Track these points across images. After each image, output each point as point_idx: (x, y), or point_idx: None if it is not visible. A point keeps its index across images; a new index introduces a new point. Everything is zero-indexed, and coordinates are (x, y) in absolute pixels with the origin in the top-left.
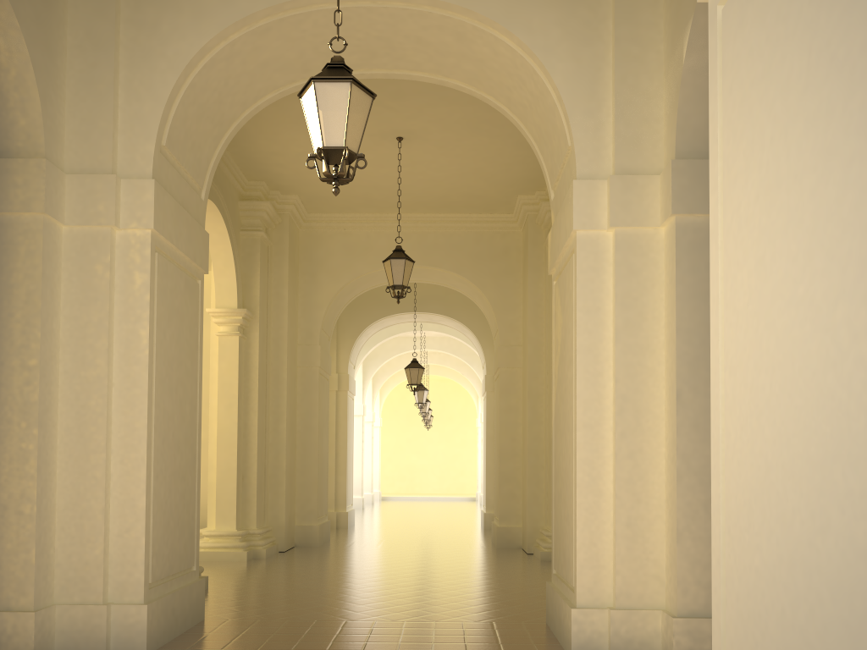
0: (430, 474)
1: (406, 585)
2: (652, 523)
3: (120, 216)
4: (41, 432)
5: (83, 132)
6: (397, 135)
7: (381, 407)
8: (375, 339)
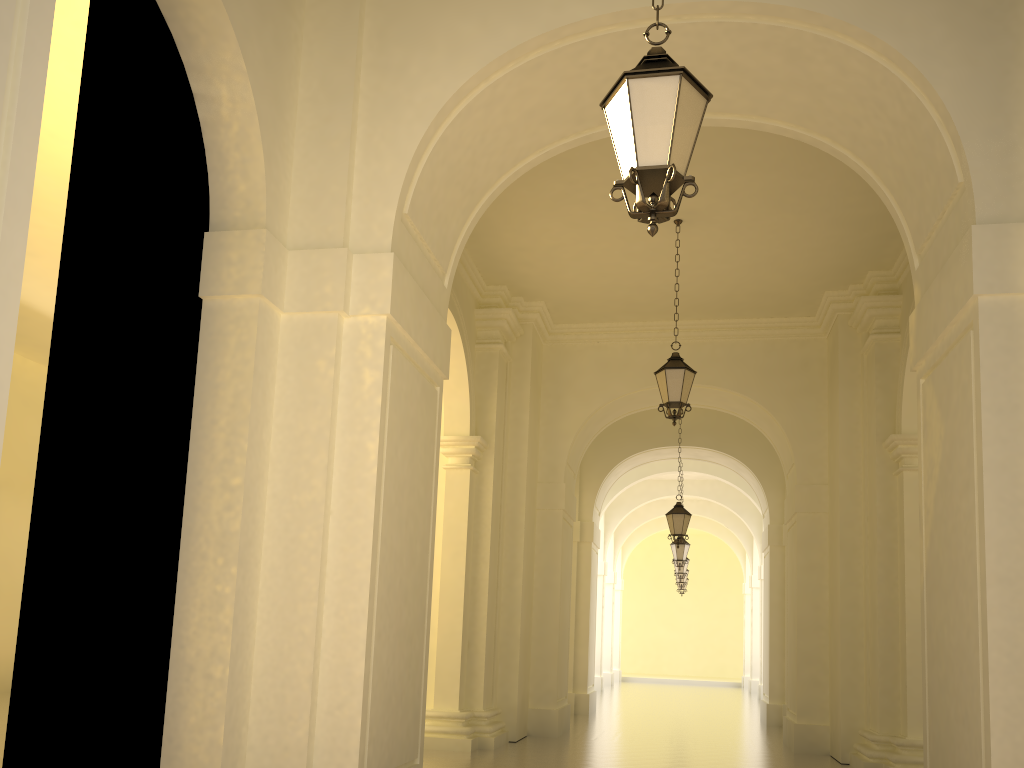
0: (681, 651)
1: None
2: None
3: (350, 299)
4: (240, 572)
5: (311, 199)
6: (675, 217)
7: (623, 566)
8: (622, 482)
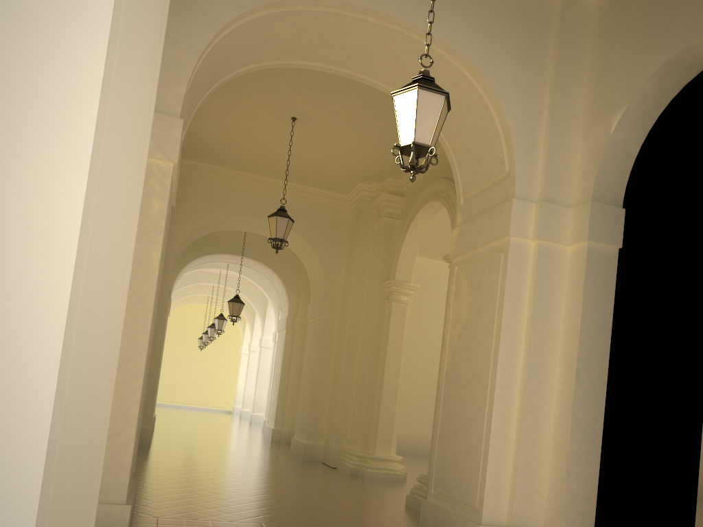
0: (190, 387)
1: (271, 491)
2: (541, 464)
3: None
4: None
5: None
6: (293, 116)
7: None
8: None
